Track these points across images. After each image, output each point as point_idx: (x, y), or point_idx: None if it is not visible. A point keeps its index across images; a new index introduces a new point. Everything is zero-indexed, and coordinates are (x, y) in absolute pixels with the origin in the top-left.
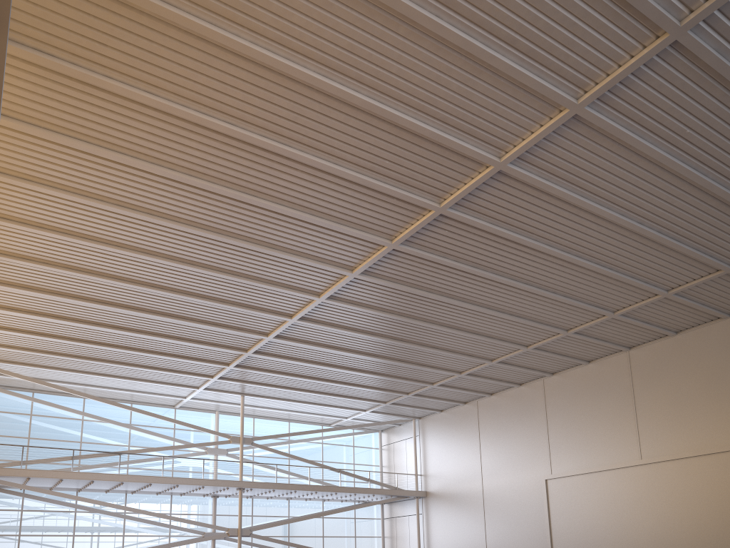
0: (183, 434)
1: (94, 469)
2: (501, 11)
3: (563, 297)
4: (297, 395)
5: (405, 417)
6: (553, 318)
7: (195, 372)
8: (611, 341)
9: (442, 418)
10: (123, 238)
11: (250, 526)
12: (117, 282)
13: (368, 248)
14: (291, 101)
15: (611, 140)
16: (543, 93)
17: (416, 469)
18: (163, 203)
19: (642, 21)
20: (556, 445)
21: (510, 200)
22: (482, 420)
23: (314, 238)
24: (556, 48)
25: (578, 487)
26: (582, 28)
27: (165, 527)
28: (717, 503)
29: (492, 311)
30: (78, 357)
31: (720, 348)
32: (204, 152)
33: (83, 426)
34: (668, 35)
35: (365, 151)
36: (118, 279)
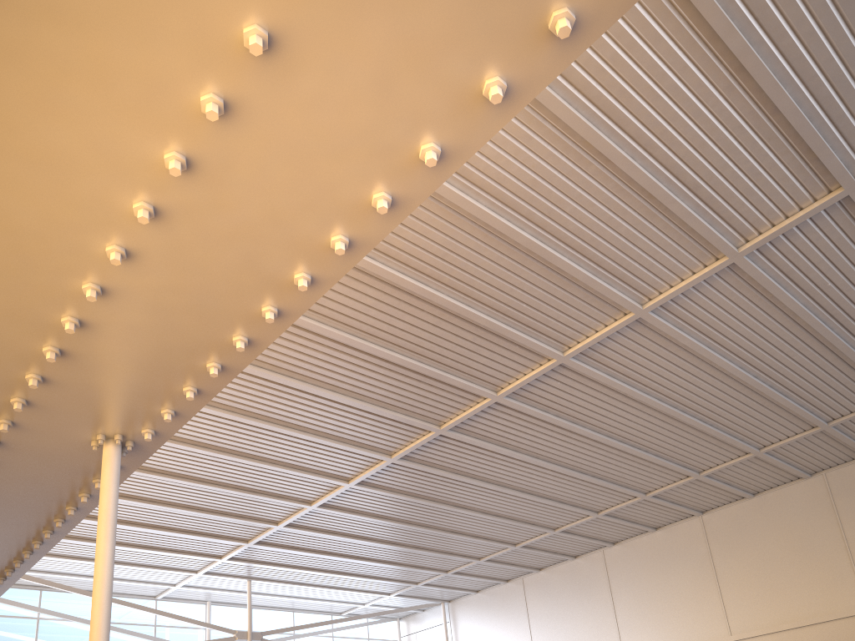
0: (166, 632)
1: None
2: (695, 157)
3: (654, 456)
4: (316, 578)
5: (434, 601)
6: (635, 480)
7: (202, 551)
8: (686, 505)
9: (478, 600)
10: None
11: None
12: None
13: (467, 401)
14: (446, 236)
15: (755, 291)
16: (709, 240)
17: None
18: None
19: (821, 176)
20: (626, 624)
21: (636, 350)
22: (531, 600)
23: (411, 389)
24: (734, 197)
25: None
26: (765, 178)
27: None
28: None
29: (575, 472)
30: None
31: (805, 509)
32: None
33: (39, 626)
34: (842, 190)
35: (505, 293)
36: None
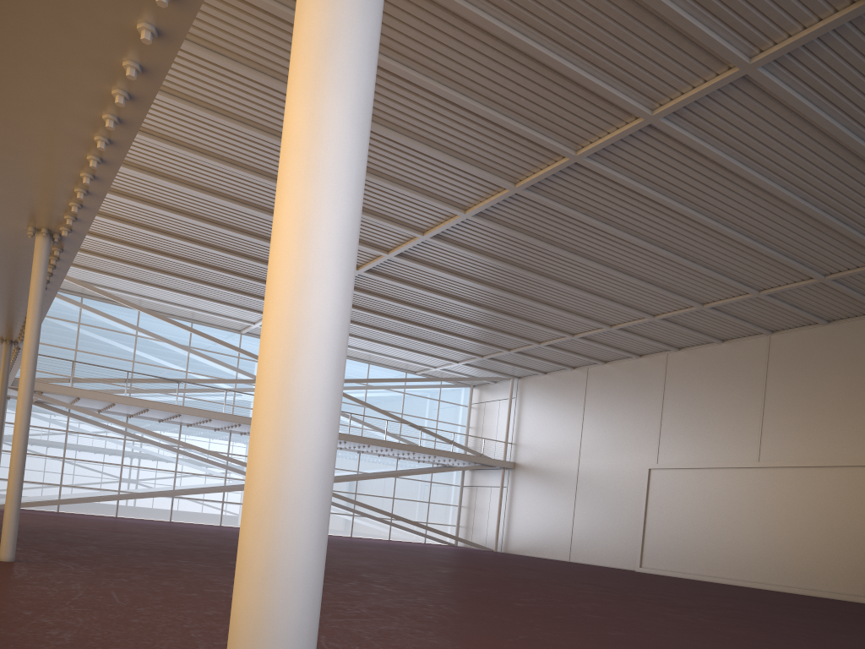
0: (248, 365)
1: (147, 394)
2: None
3: (703, 268)
4: (382, 336)
5: (503, 375)
6: (688, 289)
7: None
8: (752, 322)
9: (545, 382)
10: (209, 145)
11: None
12: (195, 192)
13: (486, 189)
14: (422, 22)
15: (783, 106)
16: (712, 48)
17: (507, 436)
18: (260, 113)
19: None
20: (668, 432)
21: (658, 157)
22: (590, 391)
23: (426, 171)
24: (734, 1)
25: (683, 482)
26: None
27: (221, 468)
28: (829, 521)
29: (619, 273)
30: (139, 266)
31: None
32: None
33: (137, 343)
34: (864, 2)
35: (499, 85)
36: (197, 188)
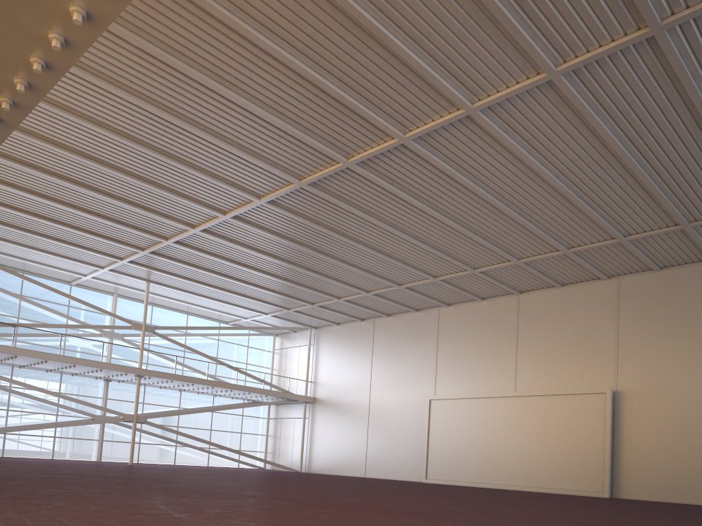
0: (78, 313)
1: None
2: None
3: (482, 239)
4: (204, 290)
5: (303, 326)
6: (466, 256)
7: (105, 251)
8: (507, 284)
9: (338, 331)
10: (71, 102)
11: (140, 413)
12: (49, 146)
13: (323, 162)
14: (297, 3)
15: (570, 109)
16: (530, 55)
17: (308, 375)
18: (128, 75)
19: (632, 12)
20: (442, 370)
21: (467, 144)
22: (377, 338)
23: (273, 142)
24: (555, 17)
25: (458, 410)
26: (582, 4)
27: (52, 406)
28: (572, 435)
29: (416, 241)
30: None
31: (596, 305)
32: (190, 32)
33: None
34: (648, 29)
35: (352, 69)
36: (51, 143)
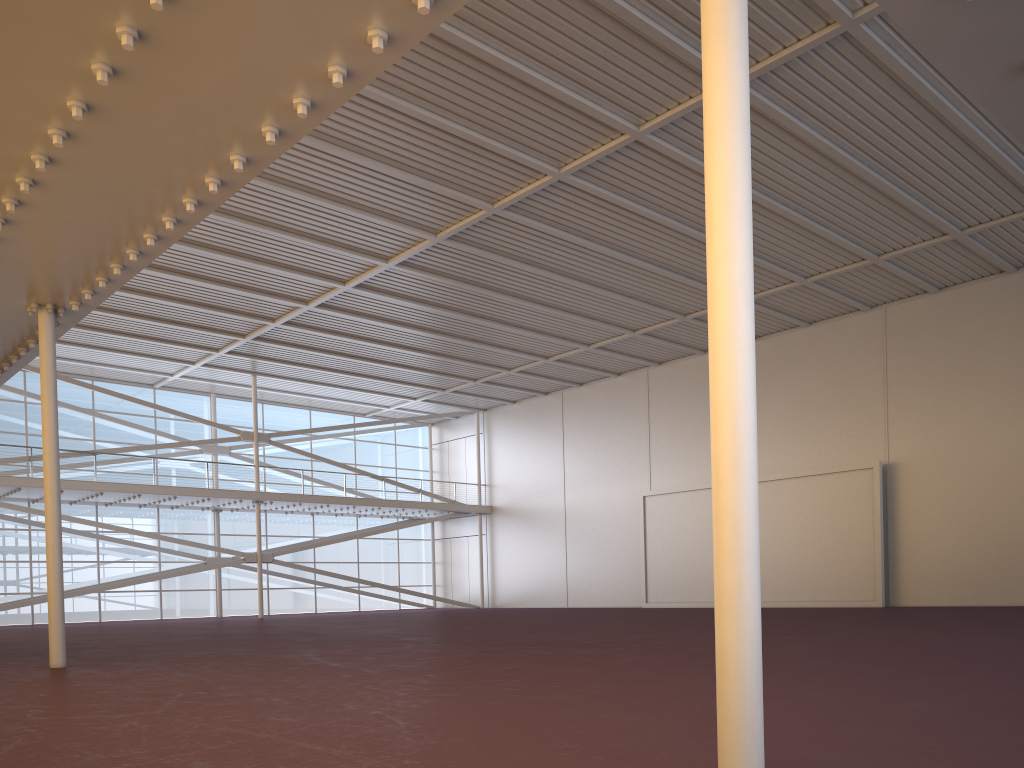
0: (168, 426)
1: None
2: None
3: (686, 278)
4: (329, 377)
5: (467, 409)
6: (671, 301)
7: (195, 343)
8: None
9: (515, 412)
10: None
11: (264, 549)
12: None
13: (461, 211)
14: None
15: (765, 119)
16: (698, 68)
17: (479, 477)
18: None
19: (814, 8)
20: (658, 454)
21: (642, 171)
22: (568, 418)
23: (396, 195)
24: None
25: (681, 507)
26: (750, 8)
27: (152, 551)
28: (832, 529)
29: (599, 290)
30: None
31: (856, 348)
32: None
33: (27, 411)
34: (839, 25)
35: (481, 106)
36: None
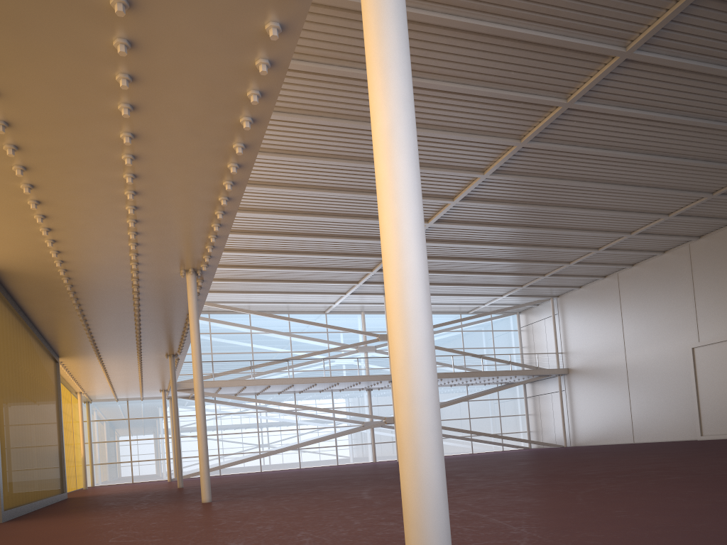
0: (335, 337)
1: (266, 375)
2: None
3: (705, 162)
4: (435, 289)
5: (543, 297)
6: (695, 184)
7: (342, 280)
8: None
9: (581, 294)
10: (281, 179)
11: None
12: (276, 215)
13: (497, 150)
14: (421, 41)
15: None
16: None
17: (557, 347)
18: (313, 145)
19: None
20: (703, 312)
21: (639, 83)
22: (624, 293)
23: (446, 150)
24: None
25: None
26: None
27: (329, 420)
28: None
29: (627, 187)
30: (245, 281)
31: None
32: (347, 97)
33: (252, 338)
34: None
35: (491, 68)
36: (277, 212)
